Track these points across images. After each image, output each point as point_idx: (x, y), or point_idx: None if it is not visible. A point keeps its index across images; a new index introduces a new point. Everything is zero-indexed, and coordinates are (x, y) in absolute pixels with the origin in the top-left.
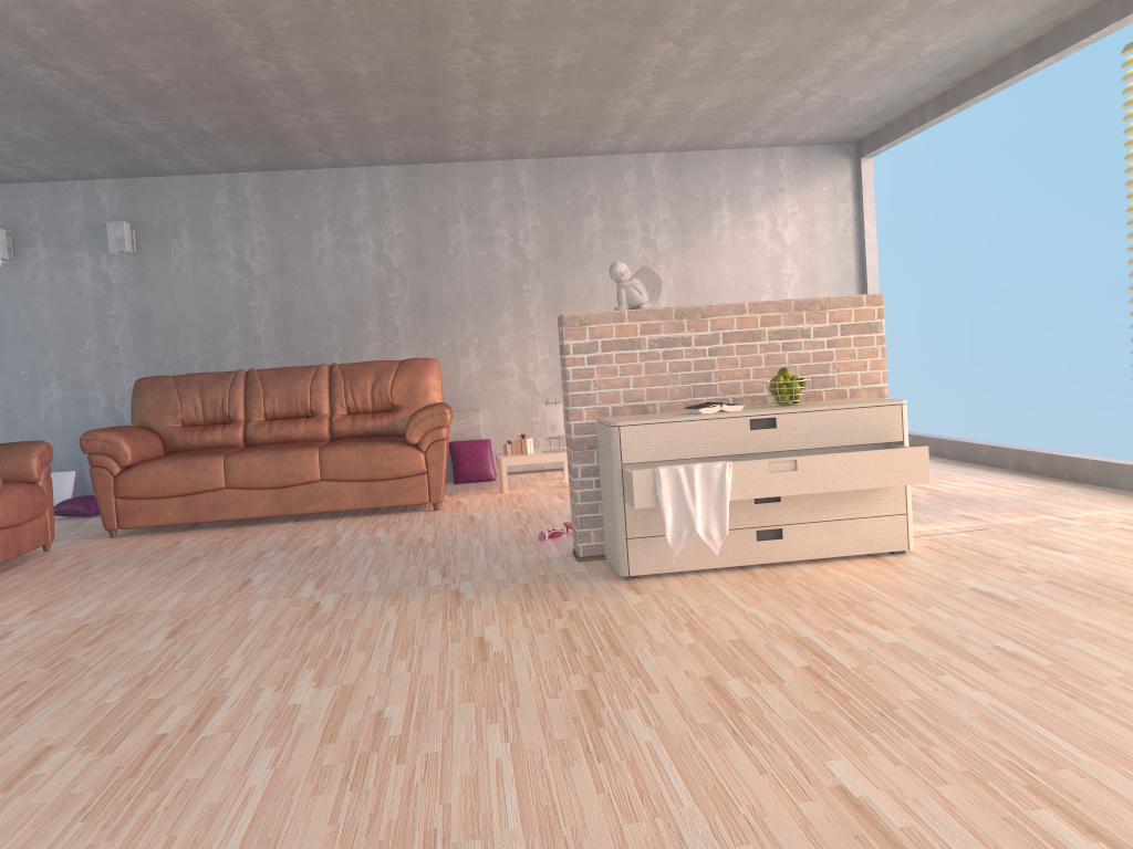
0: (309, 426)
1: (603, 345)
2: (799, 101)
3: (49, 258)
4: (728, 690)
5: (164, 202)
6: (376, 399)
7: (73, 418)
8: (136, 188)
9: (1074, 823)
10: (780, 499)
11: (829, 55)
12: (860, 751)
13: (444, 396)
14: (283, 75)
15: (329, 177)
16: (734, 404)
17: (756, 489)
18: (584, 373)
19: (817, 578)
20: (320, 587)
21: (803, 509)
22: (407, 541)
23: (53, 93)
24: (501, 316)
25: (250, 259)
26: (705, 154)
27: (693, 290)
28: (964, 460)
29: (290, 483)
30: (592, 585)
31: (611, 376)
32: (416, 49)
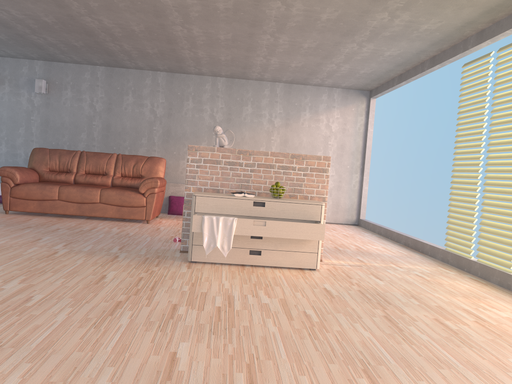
0: (102, 179)
1: (204, 160)
2: (336, 68)
3: (9, 90)
4: (177, 310)
5: (62, 74)
6: (134, 172)
7: (9, 161)
8: (51, 66)
9: (249, 380)
10: (262, 238)
11: (342, 50)
12: (200, 340)
13: (171, 175)
14: (102, 26)
15: (135, 73)
16: (250, 194)
17: (246, 231)
18: (194, 171)
19: (267, 274)
20: (65, 246)
21: (272, 243)
22: (121, 233)
23: (5, 20)
24: (201, 144)
25: (96, 103)
26: (301, 86)
27: (287, 145)
28: (387, 237)
29: (85, 202)
30: (174, 262)
31: (205, 174)
32: (156, 23)
